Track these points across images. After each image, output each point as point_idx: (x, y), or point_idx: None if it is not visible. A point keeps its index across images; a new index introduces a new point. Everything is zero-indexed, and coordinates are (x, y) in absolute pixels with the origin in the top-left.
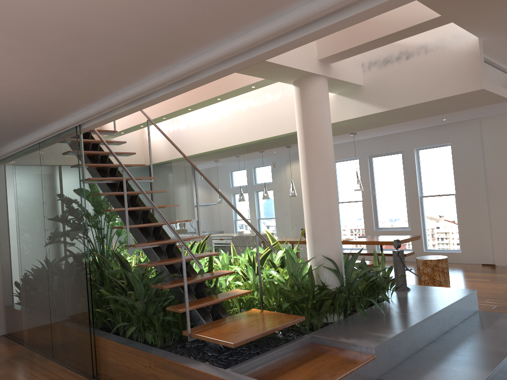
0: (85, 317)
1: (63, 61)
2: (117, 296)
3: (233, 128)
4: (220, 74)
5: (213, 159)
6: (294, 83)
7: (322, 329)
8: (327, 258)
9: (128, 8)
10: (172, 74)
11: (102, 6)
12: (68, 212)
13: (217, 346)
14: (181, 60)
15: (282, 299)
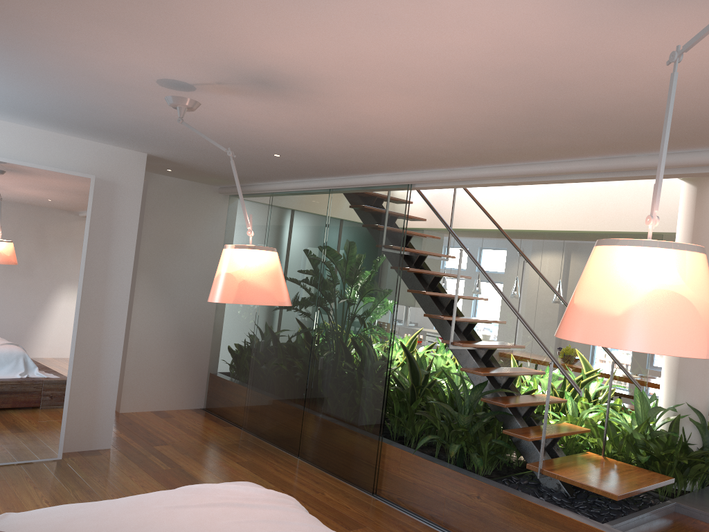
0: (375, 417)
1: (525, 132)
2: (444, 403)
3: (539, 208)
4: (686, 175)
5: (492, 239)
6: (687, 179)
7: (683, 498)
8: (694, 409)
9: (699, 109)
10: (626, 164)
11: (676, 104)
12: (369, 284)
13: (558, 490)
14: (651, 152)
15: (626, 447)
